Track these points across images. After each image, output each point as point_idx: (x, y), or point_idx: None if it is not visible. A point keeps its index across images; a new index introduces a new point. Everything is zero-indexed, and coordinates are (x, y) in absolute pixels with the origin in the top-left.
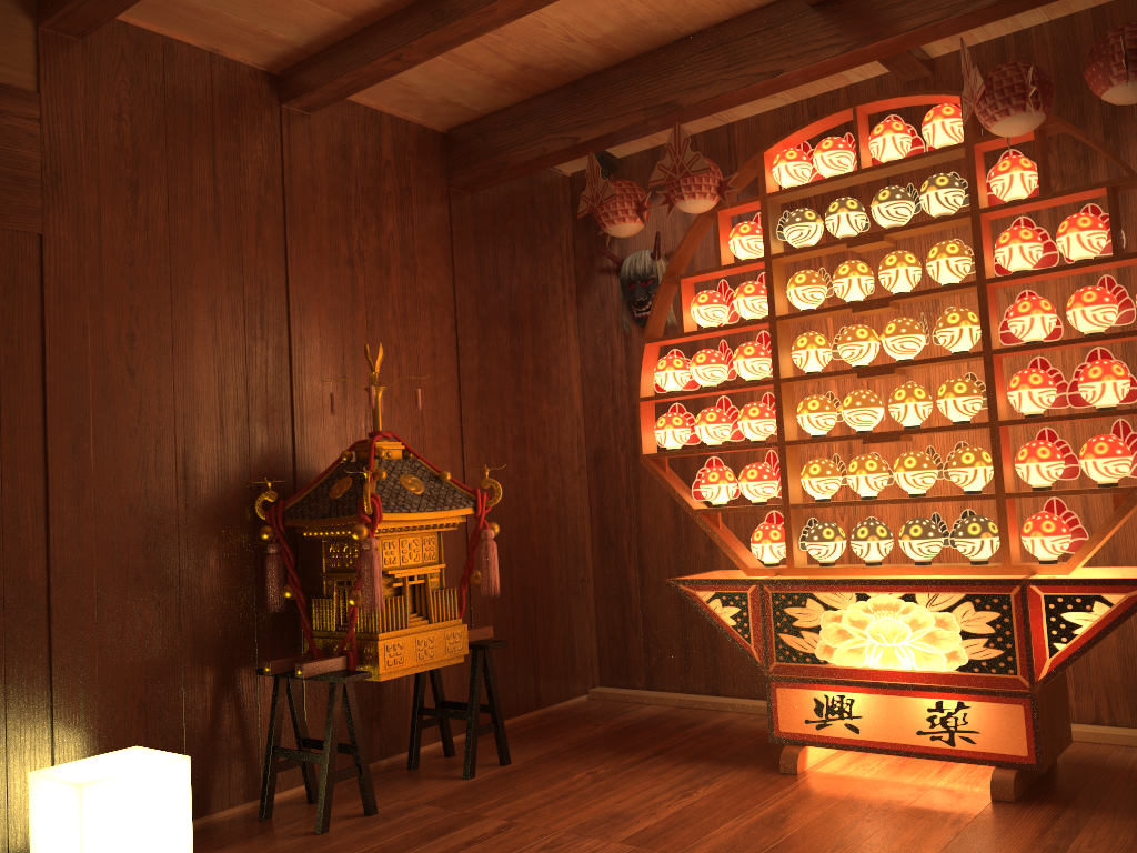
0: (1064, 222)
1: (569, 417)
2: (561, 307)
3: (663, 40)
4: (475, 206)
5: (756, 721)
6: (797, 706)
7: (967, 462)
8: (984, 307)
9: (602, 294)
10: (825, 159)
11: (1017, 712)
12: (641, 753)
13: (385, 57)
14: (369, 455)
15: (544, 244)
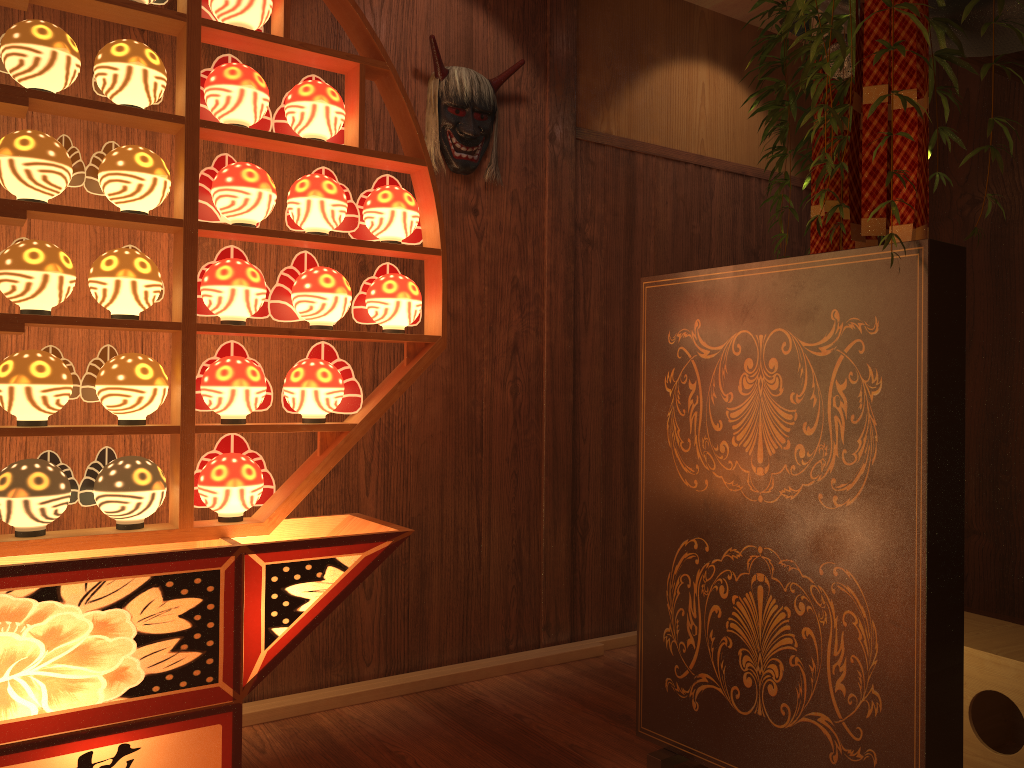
0: (307, 85)
1: None
2: None
3: None
4: None
5: None
6: None
7: (146, 378)
8: (194, 158)
9: None
10: None
11: (213, 735)
12: None
13: None
14: None
15: None
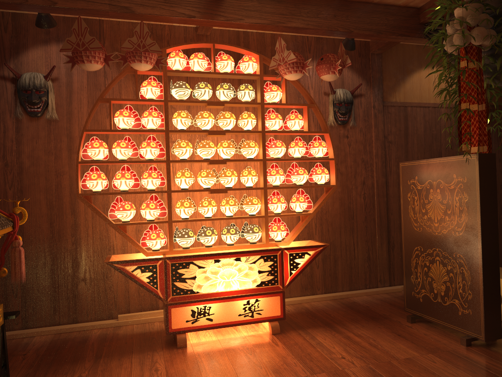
0: (292, 115)
1: None
2: None
3: None
4: None
5: (117, 330)
6: (182, 315)
7: (255, 203)
8: (264, 141)
9: None
10: (199, 62)
11: (277, 299)
12: (87, 360)
13: None
14: None
15: None
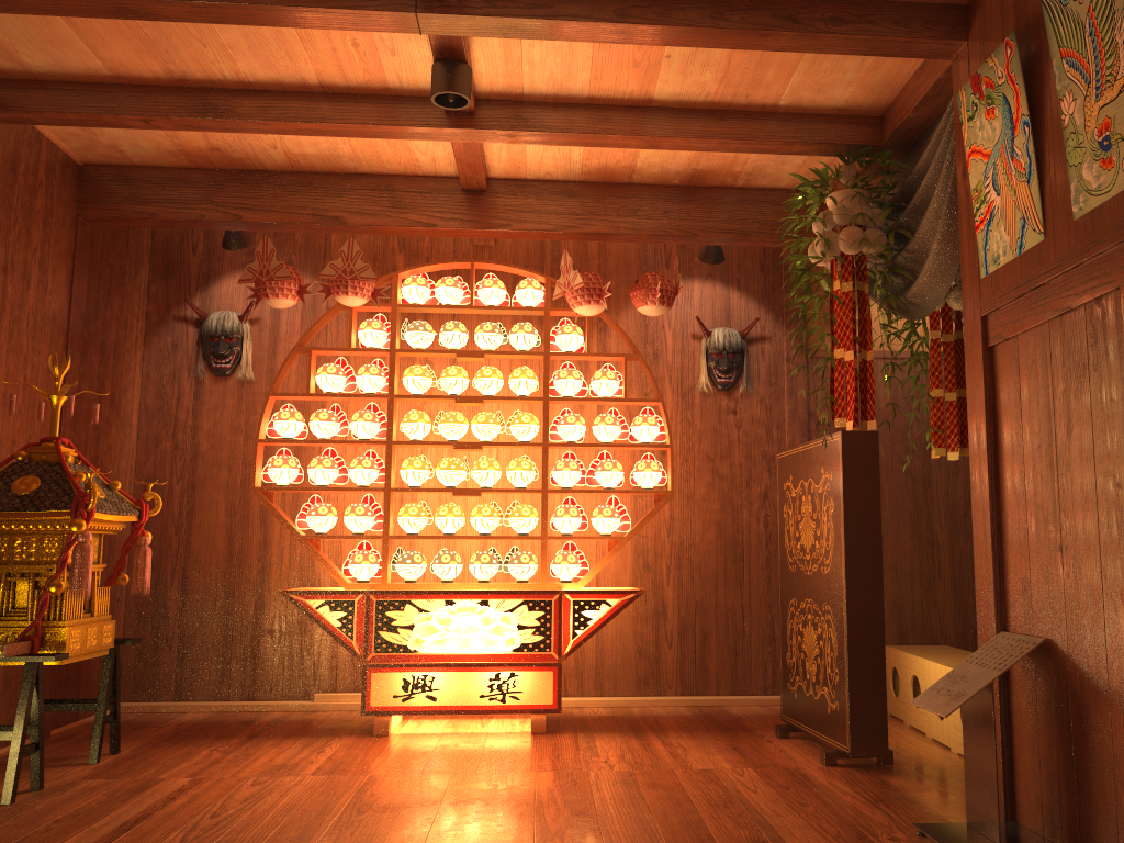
0: (598, 372)
1: (127, 445)
2: (134, 343)
3: (340, 170)
4: (92, 237)
5: (306, 714)
6: (388, 686)
7: (526, 514)
8: (546, 414)
9: (175, 340)
10: (448, 291)
11: (549, 676)
12: (237, 737)
13: (138, 116)
14: (61, 458)
15: (130, 284)
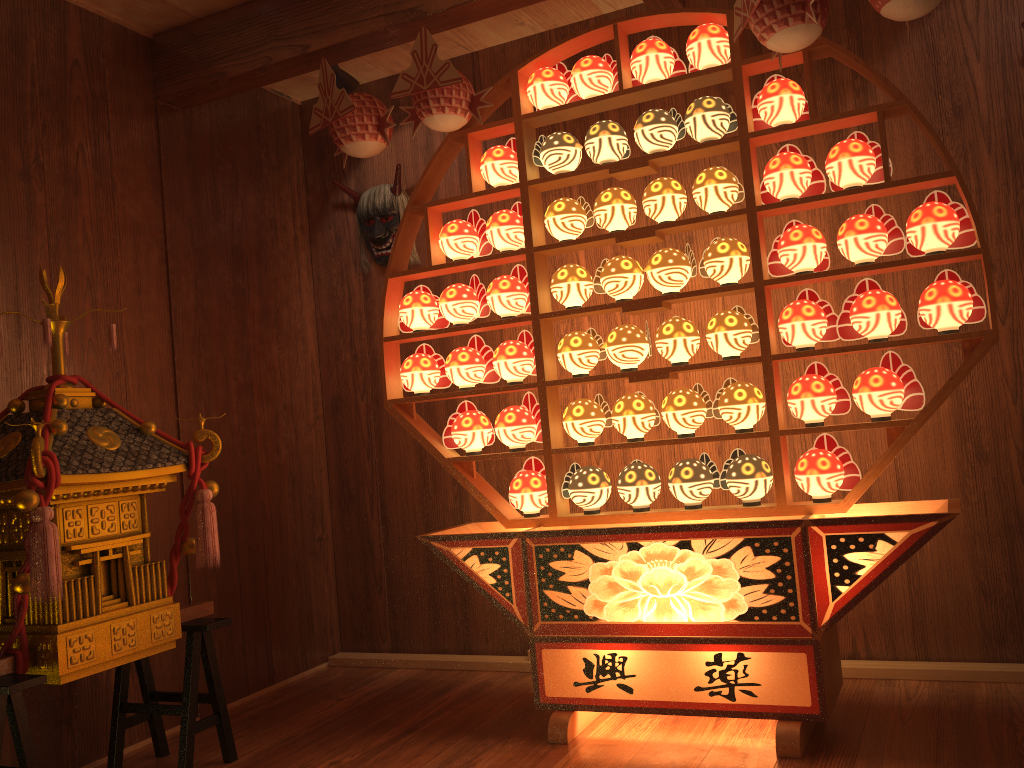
0: (834, 148)
1: (302, 363)
2: (292, 244)
3: None
4: (189, 124)
5: (514, 680)
6: (565, 668)
7: (740, 399)
8: (754, 235)
9: (338, 232)
10: (585, 78)
11: (800, 660)
12: (391, 731)
13: None
14: (45, 404)
15: (272, 175)
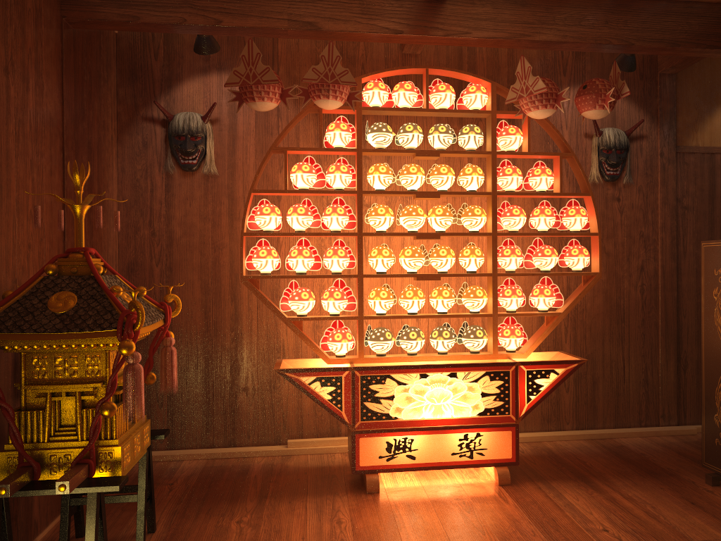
0: (537, 169)
1: (112, 234)
2: (110, 141)
3: None
4: (74, 40)
5: (286, 461)
6: (374, 448)
7: (480, 295)
8: (495, 207)
9: (145, 138)
10: (406, 95)
11: (508, 435)
12: (249, 499)
13: None
14: (94, 272)
15: (104, 86)
